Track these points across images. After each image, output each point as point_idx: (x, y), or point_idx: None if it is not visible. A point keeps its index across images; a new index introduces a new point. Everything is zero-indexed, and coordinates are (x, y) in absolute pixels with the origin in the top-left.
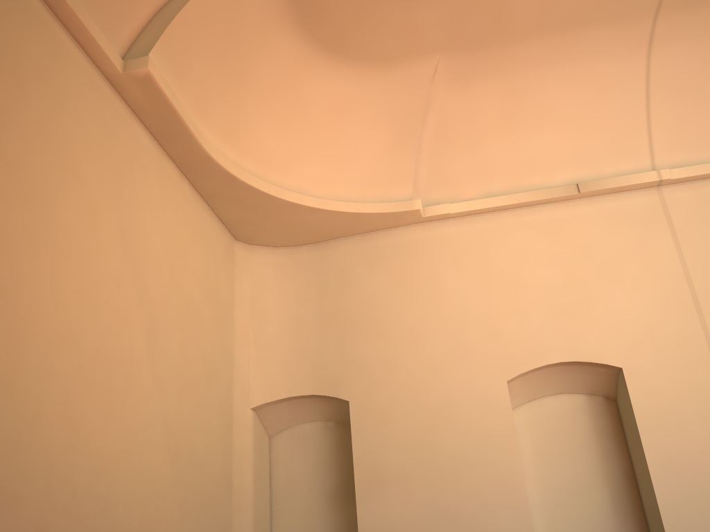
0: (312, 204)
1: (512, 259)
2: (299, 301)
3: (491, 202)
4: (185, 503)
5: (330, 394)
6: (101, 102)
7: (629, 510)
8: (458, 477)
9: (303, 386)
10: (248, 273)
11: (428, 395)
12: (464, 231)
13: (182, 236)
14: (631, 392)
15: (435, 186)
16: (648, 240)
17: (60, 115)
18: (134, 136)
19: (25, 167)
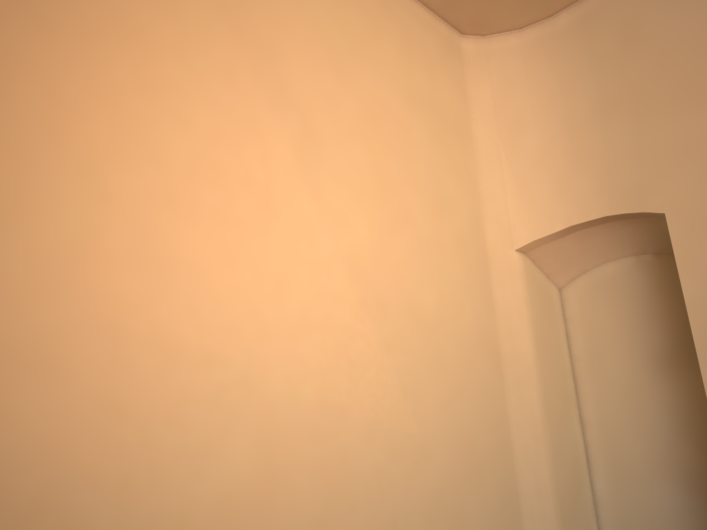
0: None
1: None
2: (567, 91)
3: None
4: (409, 375)
5: (632, 210)
6: None
7: None
8: None
9: (588, 207)
10: (486, 74)
11: None
12: None
13: (352, 24)
14: None
15: None
16: None
17: None
18: None
19: None
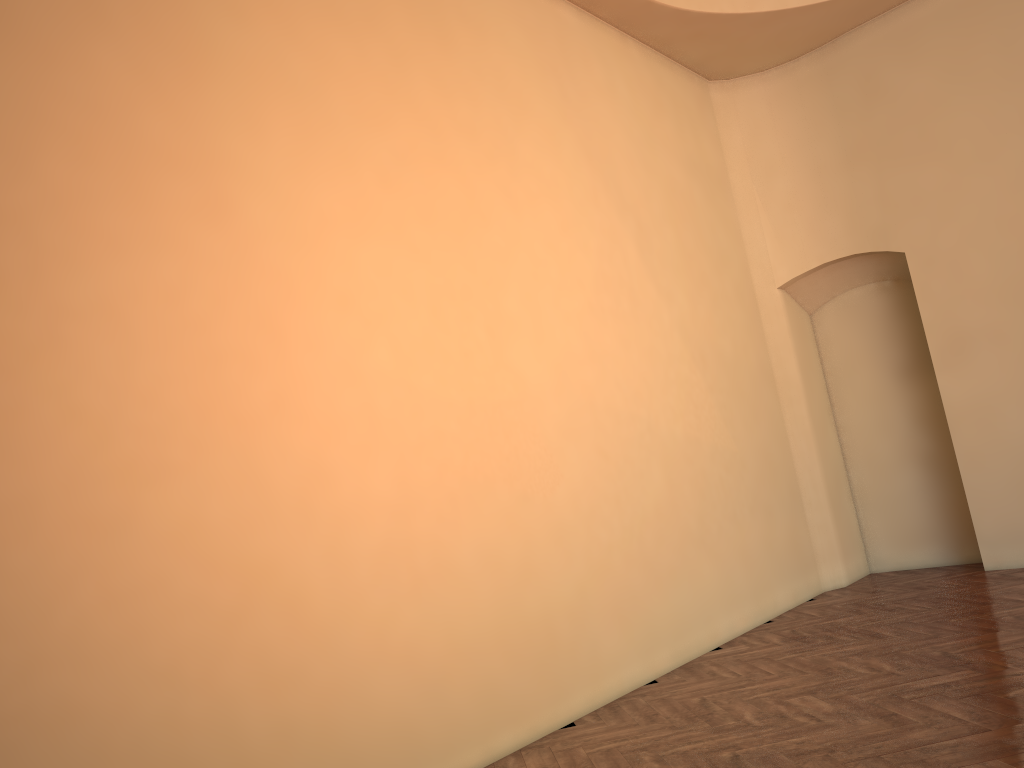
0: (799, 3)
1: None
2: (812, 137)
3: None
4: (725, 408)
5: (877, 249)
6: (517, 3)
7: None
8: None
9: (838, 246)
10: (735, 119)
11: (1020, 221)
12: None
13: (643, 113)
14: None
15: None
16: None
17: (488, 47)
18: (559, 21)
19: (480, 126)
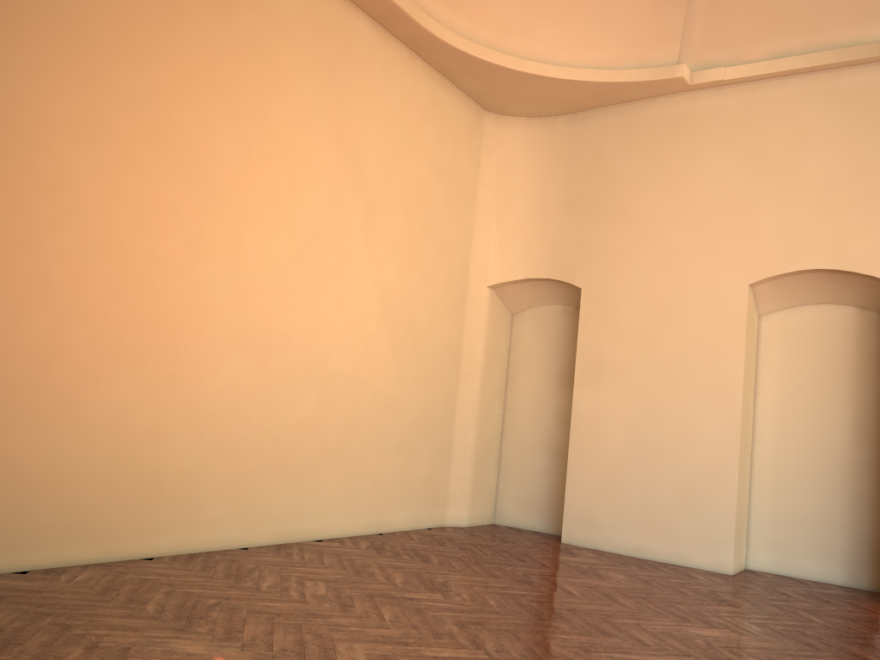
0: (555, 75)
1: (790, 140)
2: (548, 179)
3: (777, 65)
4: (402, 364)
5: (565, 280)
6: (313, 3)
7: (872, 439)
8: (674, 377)
9: (540, 269)
10: (497, 147)
11: (660, 291)
12: (739, 103)
13: (409, 119)
14: None
15: (712, 44)
16: None
17: (270, 30)
18: (351, 27)
19: (238, 88)
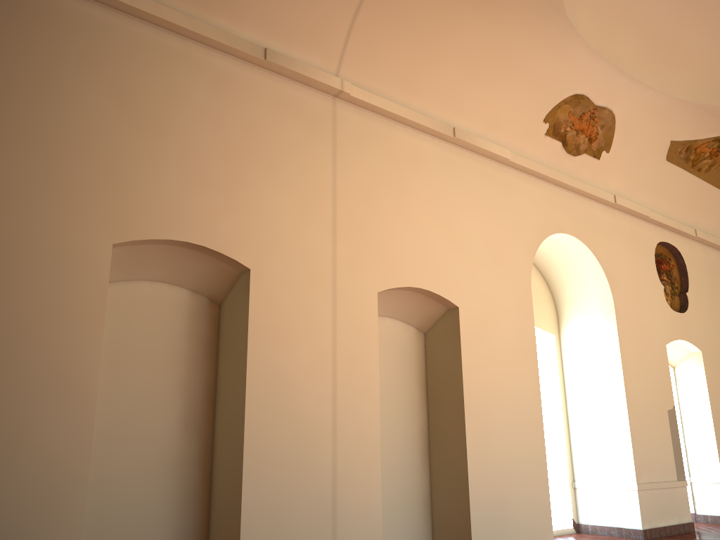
0: None
1: (166, 96)
2: None
3: (162, 12)
4: None
5: None
6: None
7: (199, 429)
8: (0, 357)
9: None
10: None
11: None
12: (113, 30)
13: None
14: (253, 298)
15: None
16: (312, 145)
17: None
18: None
19: None
